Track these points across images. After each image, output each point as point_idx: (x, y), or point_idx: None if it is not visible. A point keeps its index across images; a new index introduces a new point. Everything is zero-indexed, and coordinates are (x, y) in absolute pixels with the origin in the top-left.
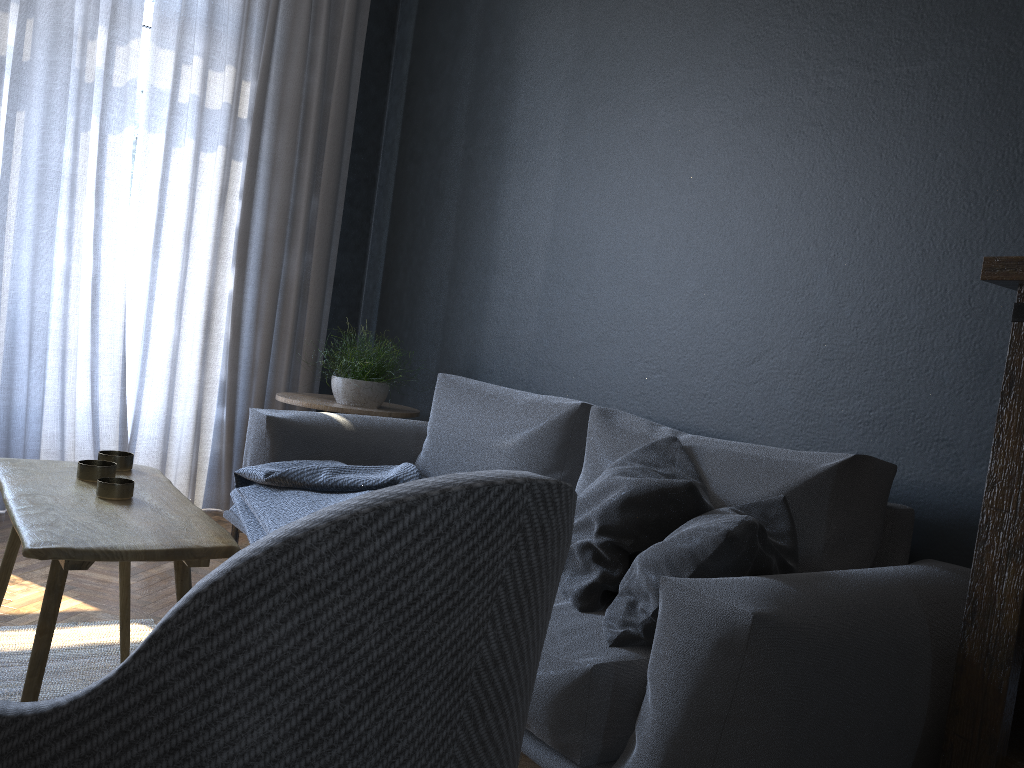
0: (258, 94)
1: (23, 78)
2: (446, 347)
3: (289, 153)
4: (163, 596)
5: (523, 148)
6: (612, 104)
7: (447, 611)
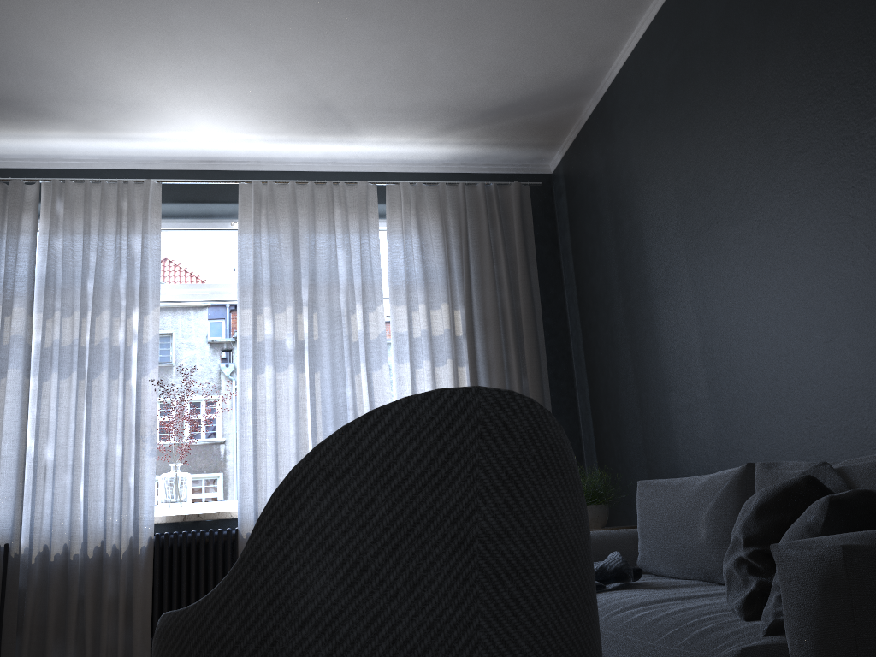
0: (466, 316)
1: (315, 350)
2: (651, 466)
3: (497, 351)
4: None
5: (663, 286)
6: (715, 225)
7: (435, 485)
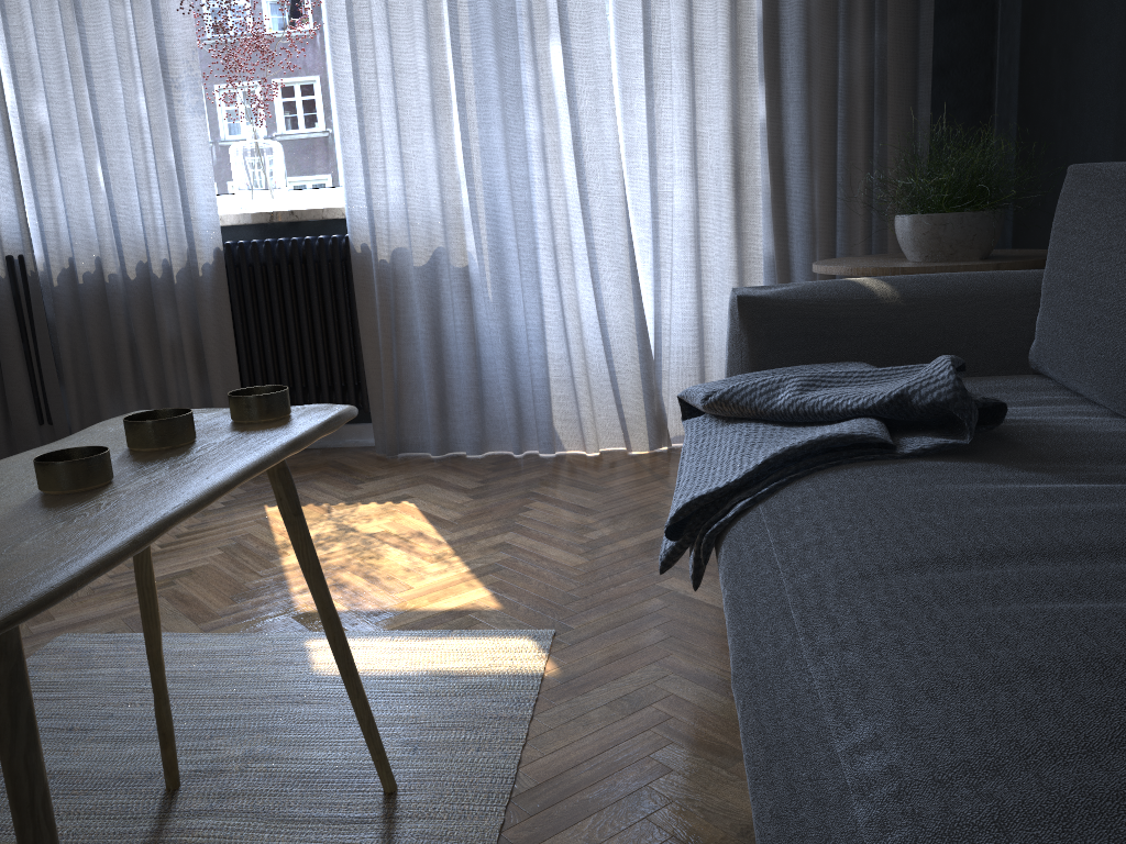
0: None
1: None
2: (1125, 123)
3: None
4: (604, 588)
5: None
6: None
7: None
